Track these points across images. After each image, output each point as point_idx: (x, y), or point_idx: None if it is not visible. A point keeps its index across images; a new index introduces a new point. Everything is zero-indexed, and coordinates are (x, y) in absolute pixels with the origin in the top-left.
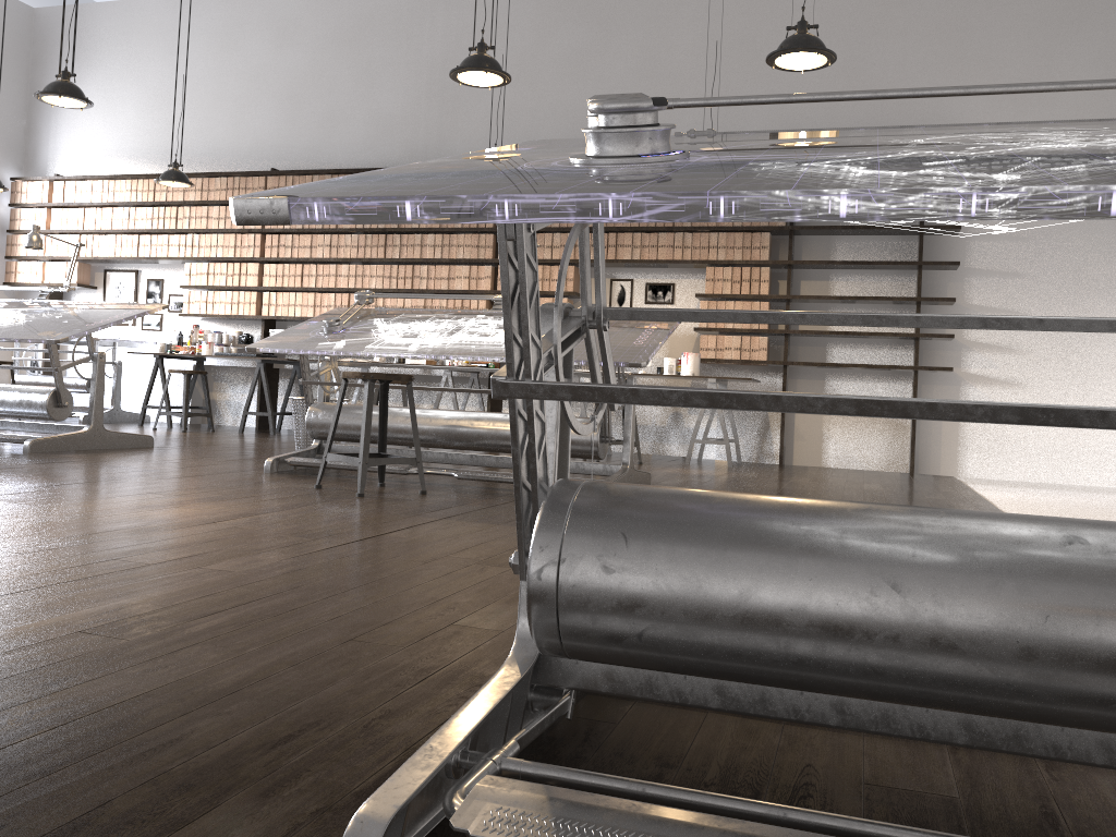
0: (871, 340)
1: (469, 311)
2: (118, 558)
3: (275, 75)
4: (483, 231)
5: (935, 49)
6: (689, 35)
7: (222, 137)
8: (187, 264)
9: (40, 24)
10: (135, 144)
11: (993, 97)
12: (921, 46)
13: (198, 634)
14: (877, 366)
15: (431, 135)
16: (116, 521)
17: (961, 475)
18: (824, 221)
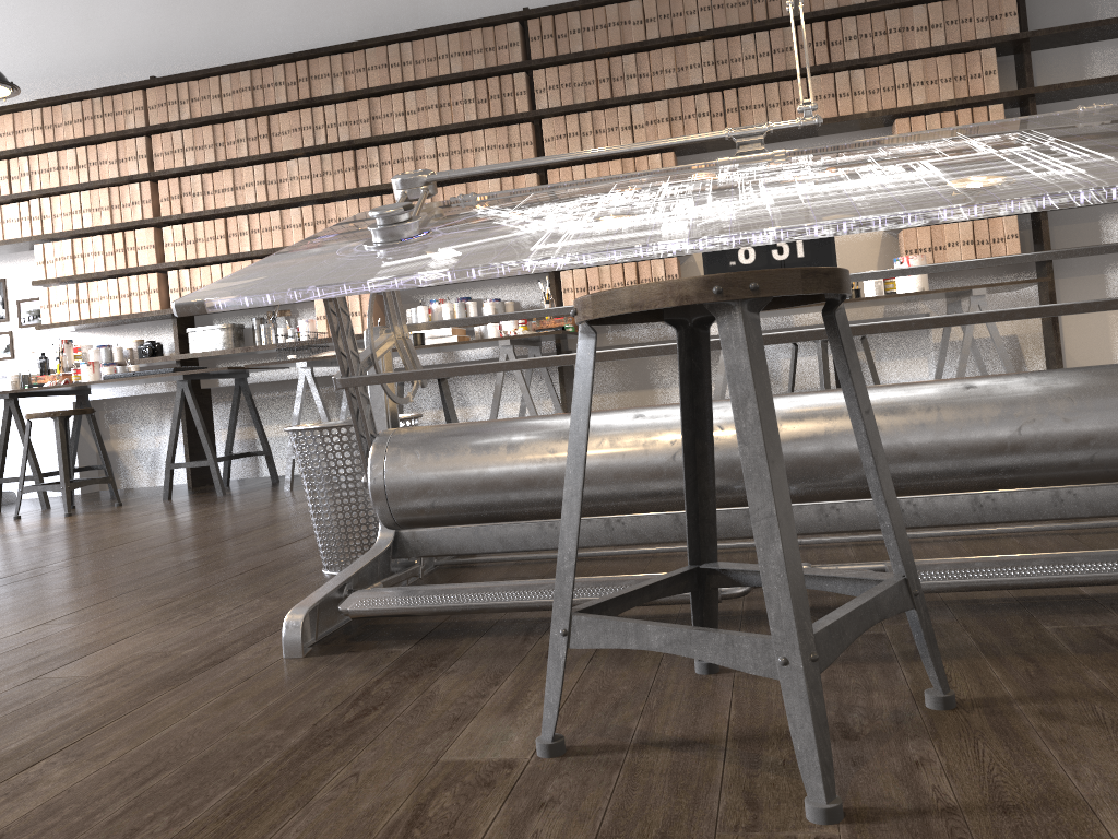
0: None
1: (684, 166)
2: None
3: None
4: (513, 121)
5: None
6: None
7: (65, 46)
8: (38, 246)
9: None
10: None
11: None
12: None
13: None
14: None
15: None
16: None
17: None
18: (1066, 24)
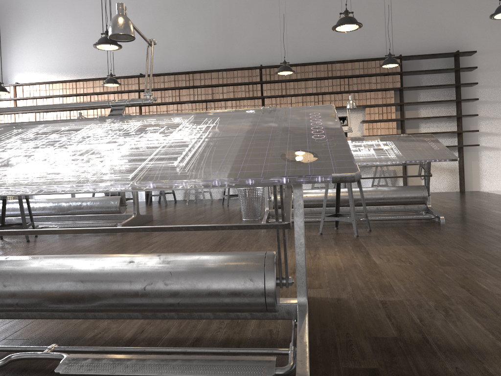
0: (438, 135)
1: None
2: (446, 294)
3: None
4: (255, 98)
5: (456, 5)
6: (344, 1)
7: (108, 59)
8: None
9: None
10: (58, 64)
11: (482, 25)
12: (449, 4)
13: None
14: (447, 146)
15: (220, 53)
16: (340, 270)
17: (482, 190)
18: (413, 84)
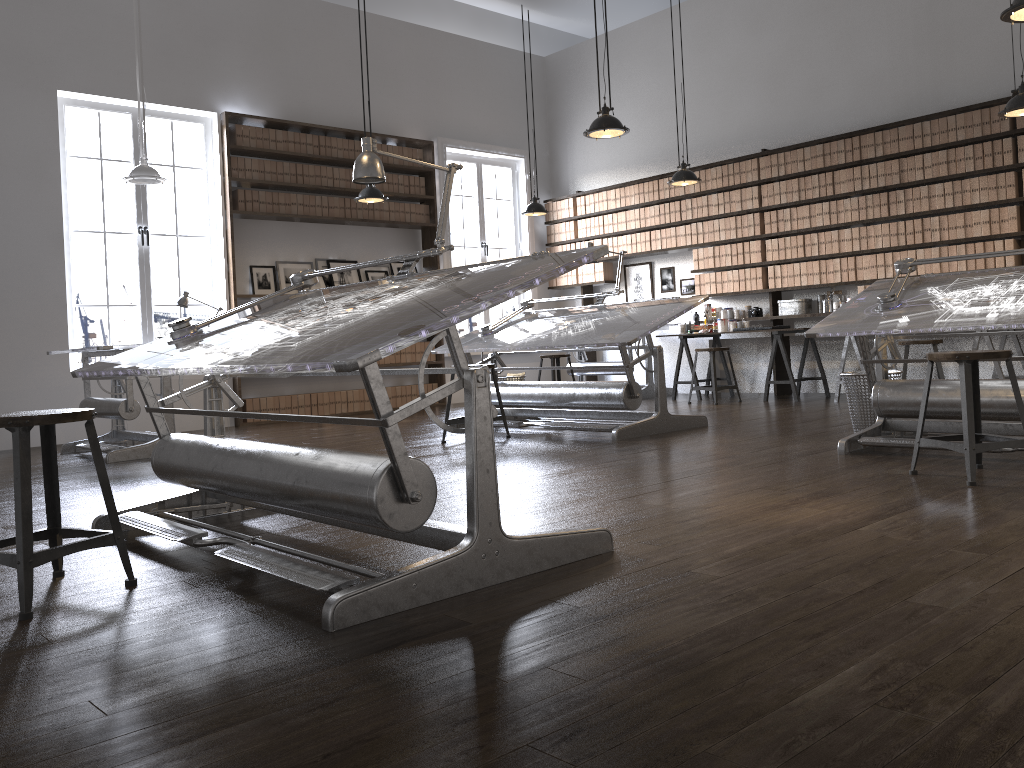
0: None
1: None
2: (812, 585)
3: (753, 61)
4: (1000, 170)
5: None
6: None
7: (711, 130)
8: (694, 250)
9: (550, 69)
10: (636, 152)
11: None
12: None
13: (1010, 719)
14: None
15: (924, 82)
16: (762, 529)
17: None
18: None
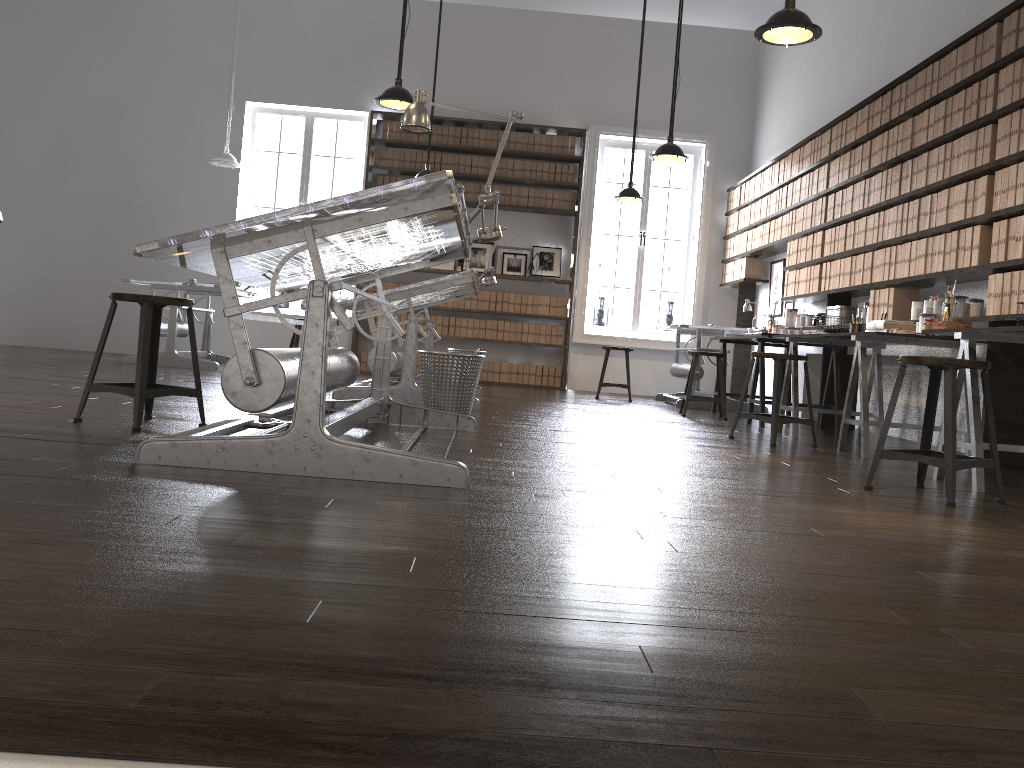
0: None
1: None
2: None
3: (864, 7)
4: (985, 124)
5: None
6: None
7: (832, 98)
8: (788, 244)
9: (760, 44)
10: (791, 131)
11: None
12: None
13: None
14: None
15: (972, 6)
16: None
17: None
18: None
